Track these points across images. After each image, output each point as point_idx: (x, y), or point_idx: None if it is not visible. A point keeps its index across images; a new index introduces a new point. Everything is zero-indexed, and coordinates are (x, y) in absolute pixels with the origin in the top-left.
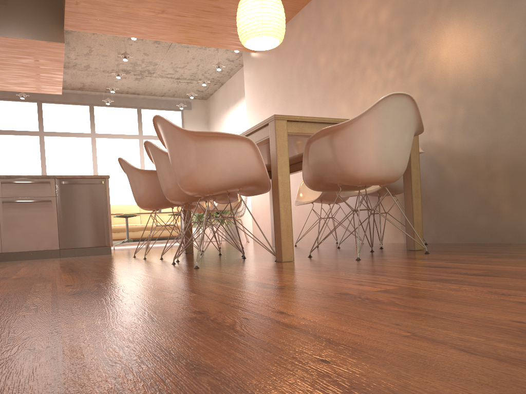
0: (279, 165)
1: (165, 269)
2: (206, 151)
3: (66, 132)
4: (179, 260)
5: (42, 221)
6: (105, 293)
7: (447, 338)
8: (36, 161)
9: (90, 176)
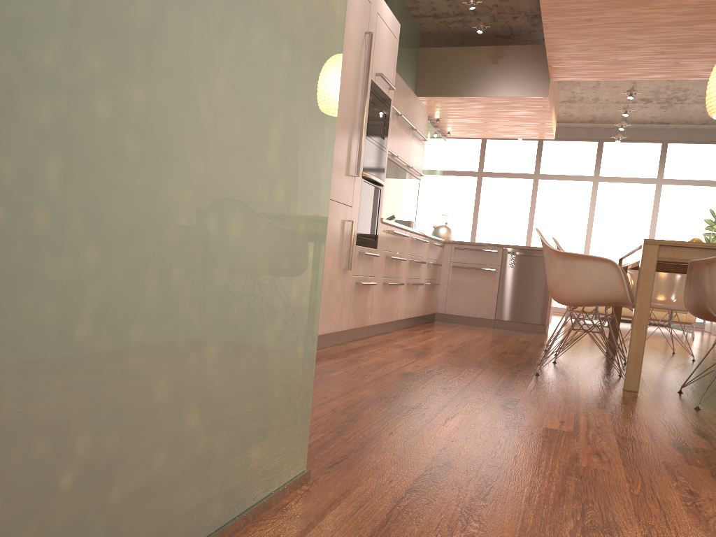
0: (639, 292)
1: (512, 369)
2: (567, 268)
3: (564, 175)
4: (562, 361)
5: (483, 289)
6: (415, 379)
7: (457, 447)
8: (525, 208)
9: (537, 248)
